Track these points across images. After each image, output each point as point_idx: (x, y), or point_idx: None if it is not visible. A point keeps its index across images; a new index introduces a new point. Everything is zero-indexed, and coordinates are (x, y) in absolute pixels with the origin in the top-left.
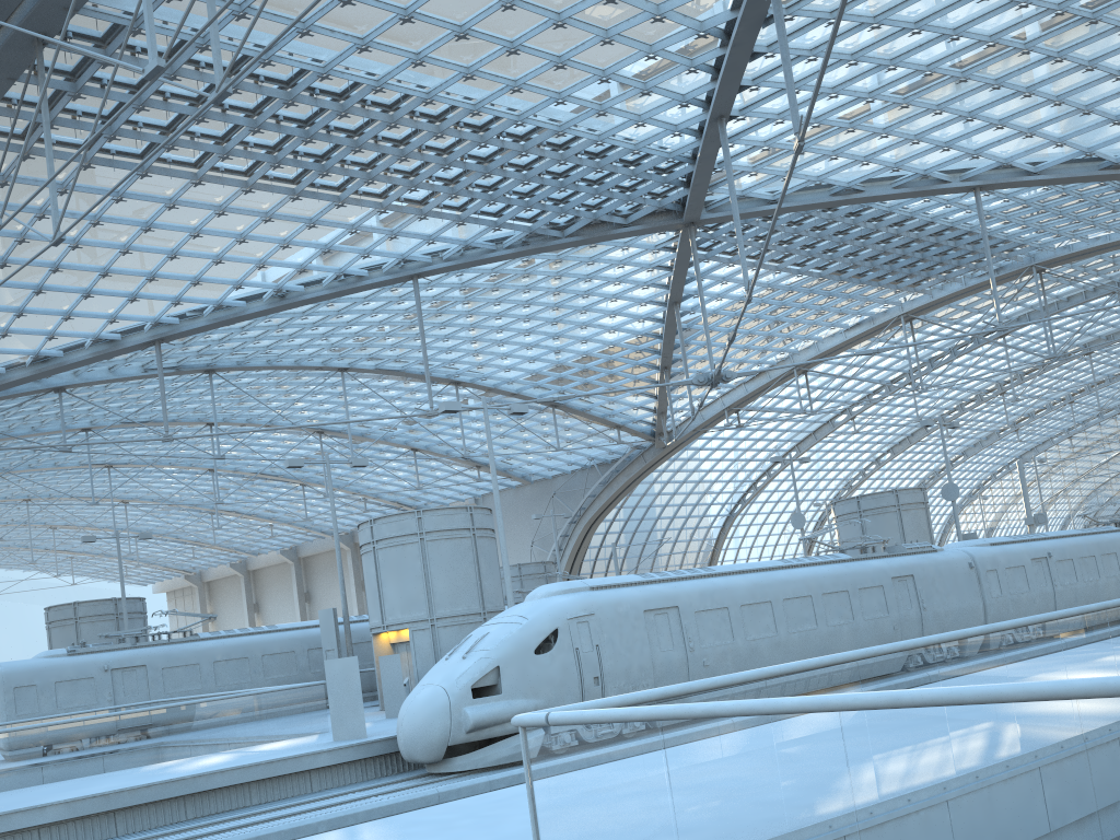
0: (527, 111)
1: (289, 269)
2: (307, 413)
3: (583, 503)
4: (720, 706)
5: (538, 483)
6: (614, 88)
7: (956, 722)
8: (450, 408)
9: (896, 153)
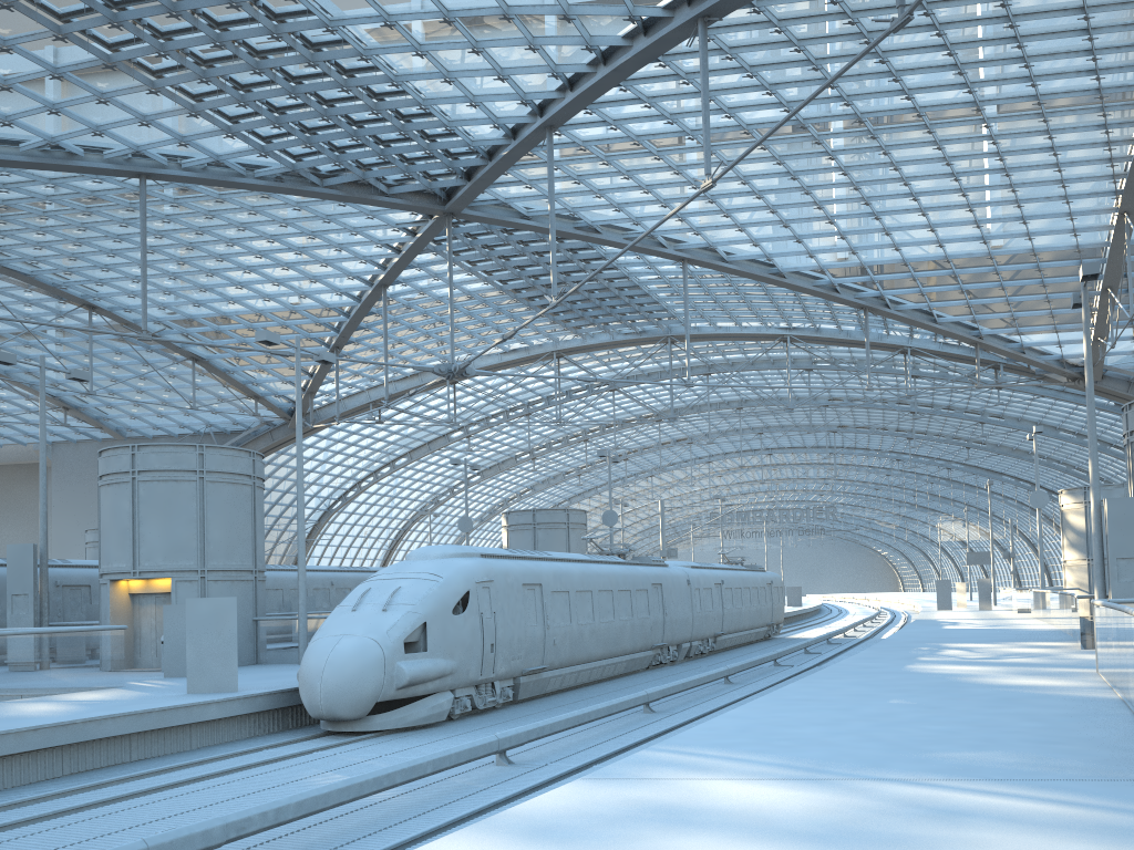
0: (377, 48)
1: None
2: None
3: None
4: None
5: (133, 441)
6: (472, 61)
7: None
8: (270, 339)
9: (642, 209)
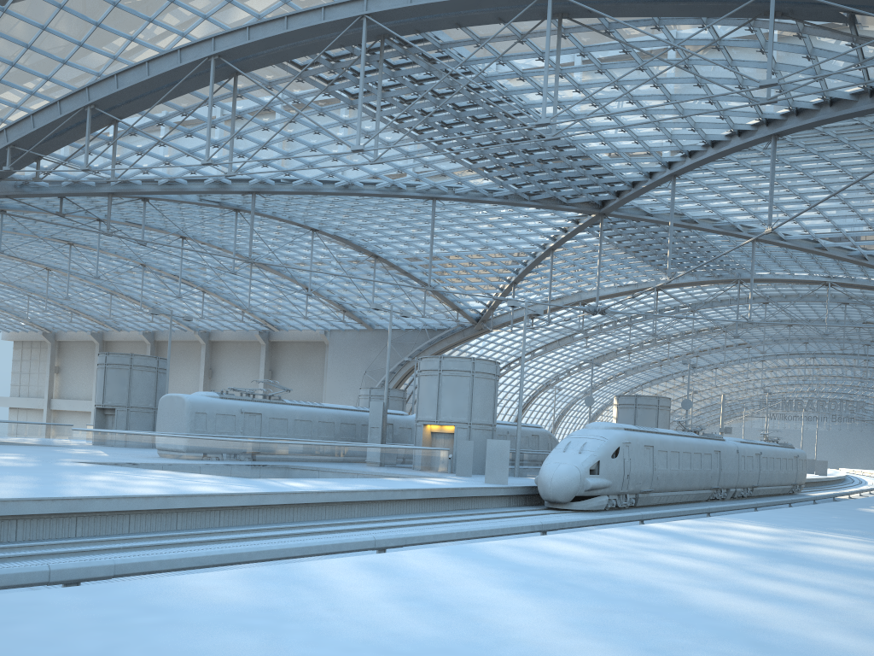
0: (579, 140)
1: (365, 173)
2: (254, 248)
3: (412, 353)
4: None
5: (377, 332)
6: (632, 144)
7: None
8: (515, 305)
9: (727, 210)
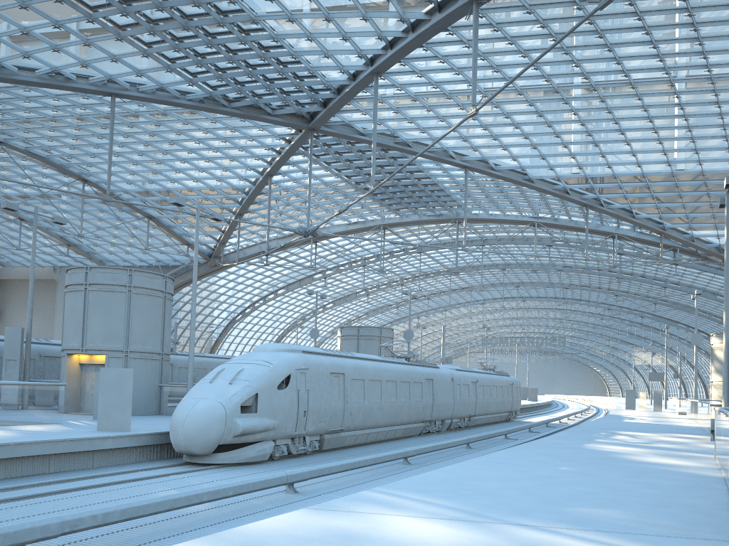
0: (263, 16)
1: (14, 51)
2: None
3: None
4: None
5: None
6: (326, 26)
7: None
8: (179, 202)
9: (439, 132)
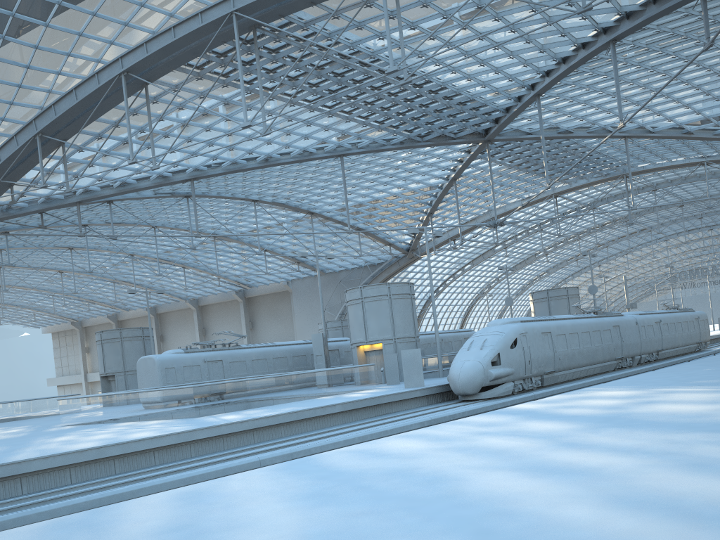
0: (448, 81)
1: (279, 146)
2: (213, 224)
3: None
4: None
5: (329, 275)
6: (495, 75)
7: None
8: (414, 232)
9: (595, 116)
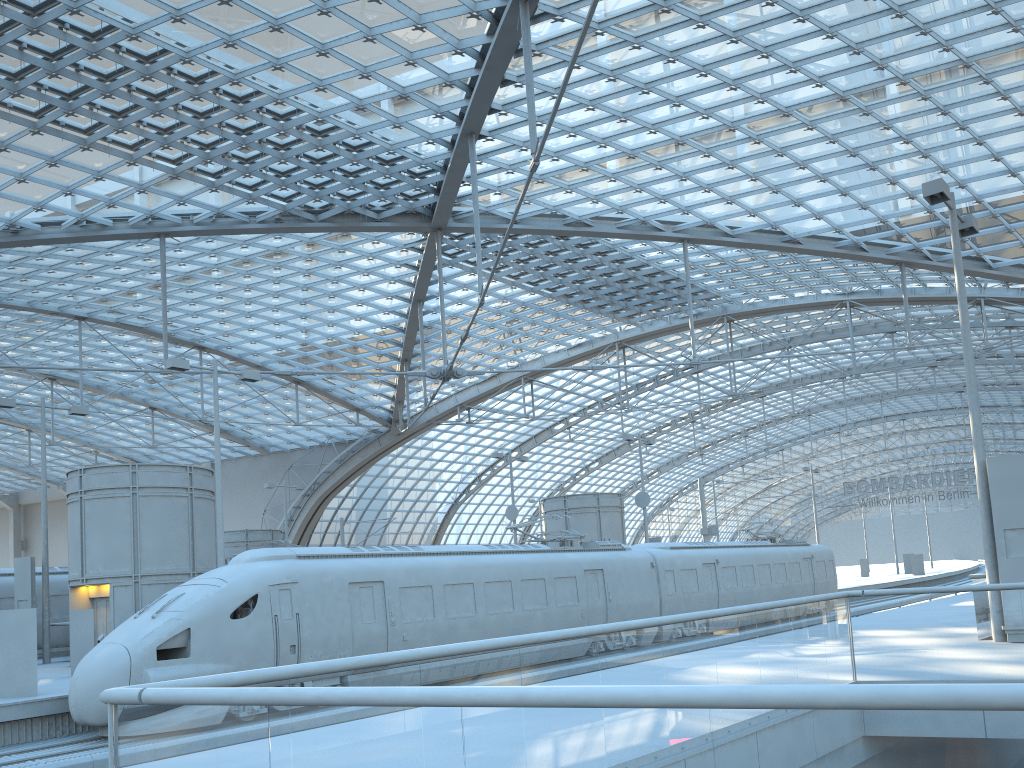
0: (288, 91)
1: (25, 205)
2: (39, 358)
3: (318, 478)
4: (333, 692)
5: (276, 455)
6: (374, 86)
7: (583, 727)
8: (177, 365)
9: (622, 197)
